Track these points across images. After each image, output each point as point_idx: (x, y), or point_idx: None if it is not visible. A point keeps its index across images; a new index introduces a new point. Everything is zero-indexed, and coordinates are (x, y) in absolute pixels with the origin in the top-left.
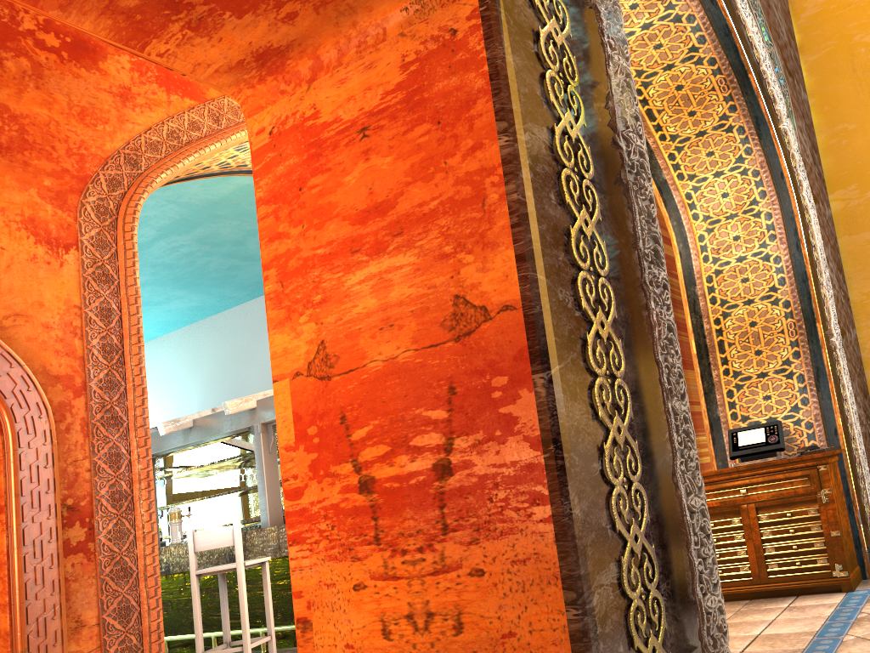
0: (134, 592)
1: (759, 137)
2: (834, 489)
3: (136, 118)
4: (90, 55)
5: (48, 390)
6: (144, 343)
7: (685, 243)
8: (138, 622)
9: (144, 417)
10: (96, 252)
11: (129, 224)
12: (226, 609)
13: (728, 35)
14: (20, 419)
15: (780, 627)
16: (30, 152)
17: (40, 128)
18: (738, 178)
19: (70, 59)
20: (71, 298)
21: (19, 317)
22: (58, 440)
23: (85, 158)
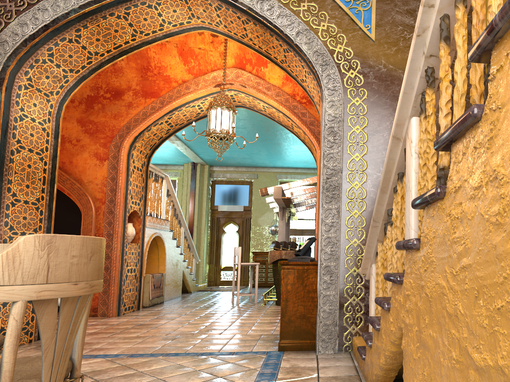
0: (110, 263)
1: (295, 51)
2: (288, 286)
3: (132, 112)
4: (119, 95)
5: (95, 203)
6: (120, 188)
7: (319, 119)
8: (110, 272)
9: (116, 211)
10: (112, 160)
11: (120, 149)
12: (250, 279)
13: (235, 5)
14: (85, 211)
15: (204, 347)
16: (98, 133)
17: (102, 124)
18: (309, 77)
19: (113, 99)
20: (105, 175)
21: (90, 182)
22: (96, 217)
23: (114, 130)
